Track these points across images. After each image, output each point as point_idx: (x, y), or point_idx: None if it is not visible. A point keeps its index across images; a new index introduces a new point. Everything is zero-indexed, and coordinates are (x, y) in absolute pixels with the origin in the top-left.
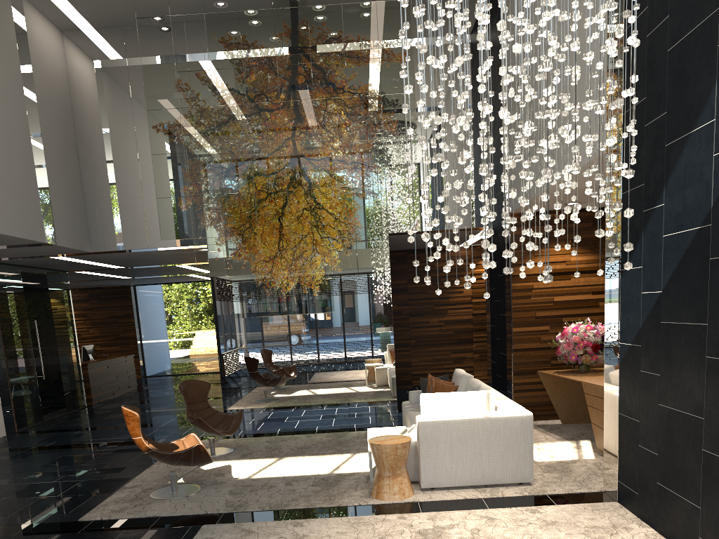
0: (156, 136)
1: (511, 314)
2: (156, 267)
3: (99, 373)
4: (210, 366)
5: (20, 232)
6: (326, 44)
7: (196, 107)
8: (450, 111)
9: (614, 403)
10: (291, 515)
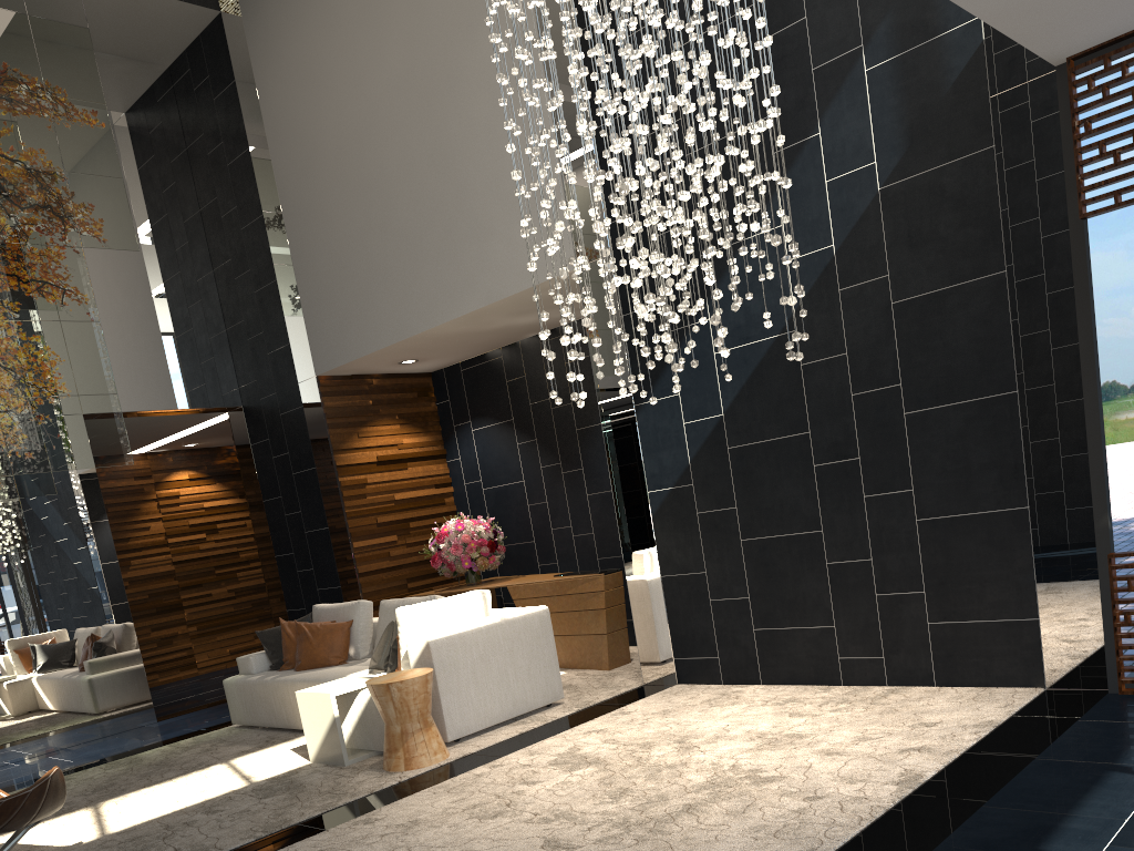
0: None
1: (346, 523)
2: None
3: None
4: None
5: None
6: None
7: None
8: (150, 222)
9: (648, 568)
10: (325, 823)
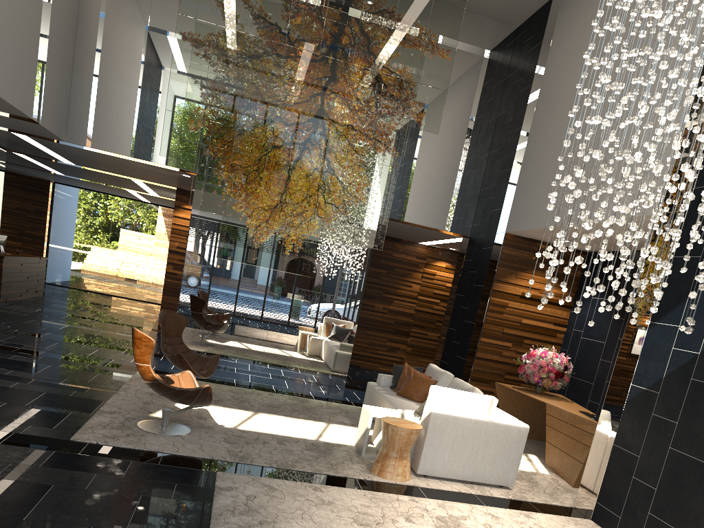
0: (181, 44)
1: (482, 325)
2: (109, 174)
3: (12, 270)
4: (120, 290)
5: (14, 100)
6: (378, 14)
7: (232, 29)
8: (464, 118)
9: (609, 434)
10: (303, 477)
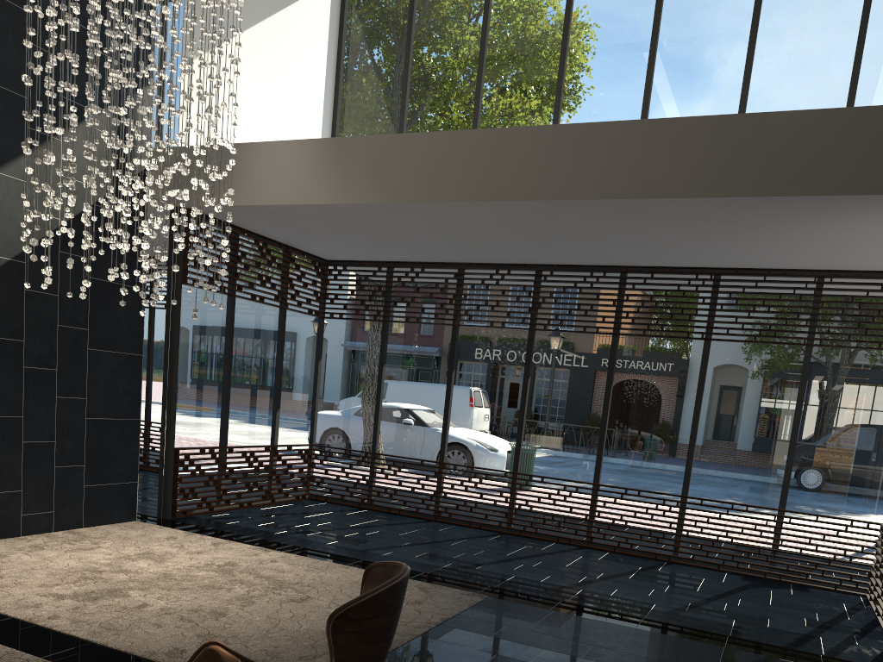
0: None
1: None
2: None
3: None
4: None
5: None
6: None
7: None
8: None
9: None
10: None
